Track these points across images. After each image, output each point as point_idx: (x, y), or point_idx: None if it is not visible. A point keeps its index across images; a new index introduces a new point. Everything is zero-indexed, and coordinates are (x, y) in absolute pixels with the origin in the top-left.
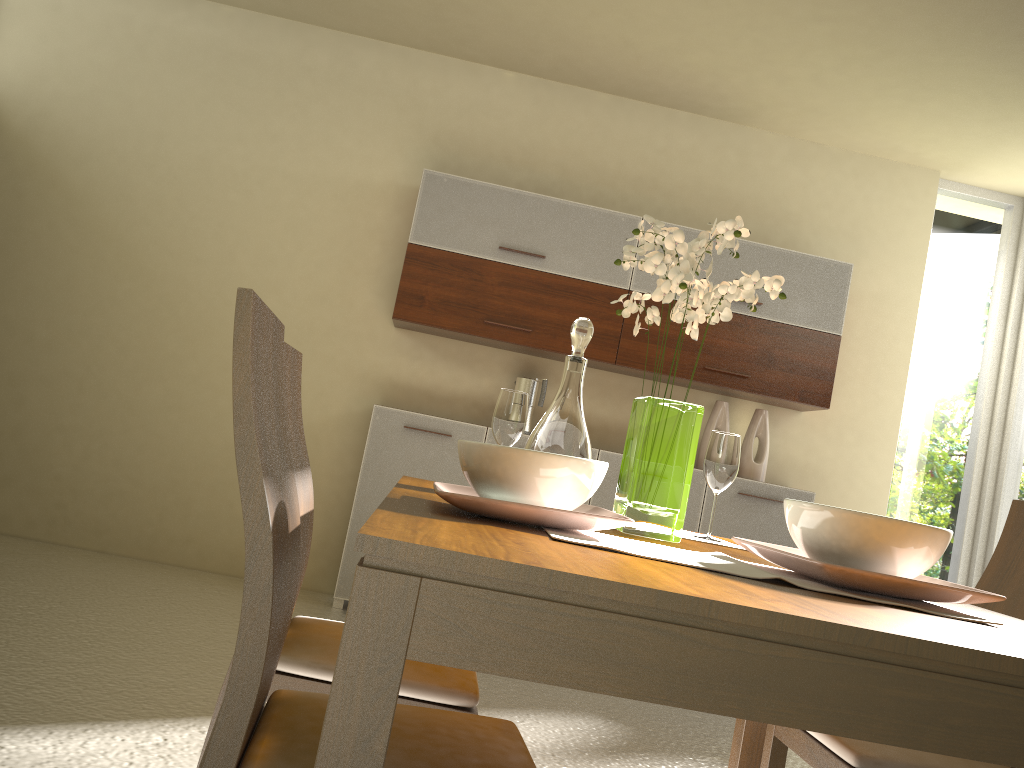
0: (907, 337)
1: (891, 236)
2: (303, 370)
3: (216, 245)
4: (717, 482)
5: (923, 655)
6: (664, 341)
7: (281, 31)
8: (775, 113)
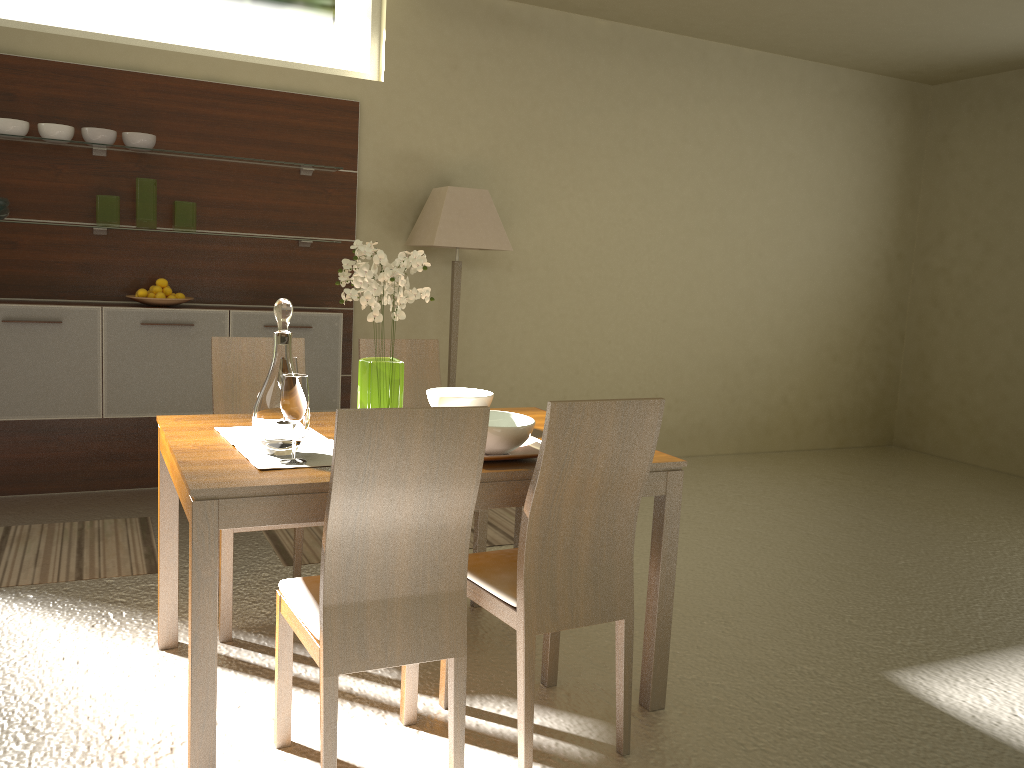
0: None
1: None
2: None
3: None
4: None
5: None
6: None
7: None
8: None
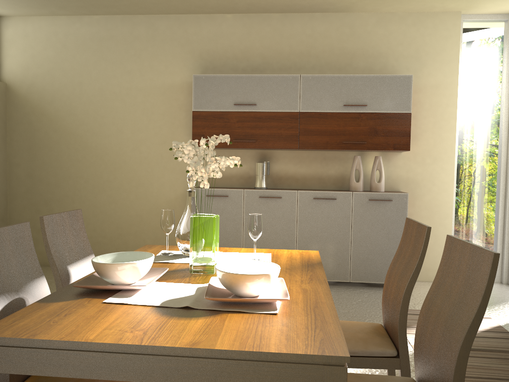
0: (453, 103)
1: (438, 52)
2: (162, 176)
3: (114, 127)
4: (252, 236)
5: (167, 351)
6: (320, 133)
7: (121, 21)
8: (362, 4)
